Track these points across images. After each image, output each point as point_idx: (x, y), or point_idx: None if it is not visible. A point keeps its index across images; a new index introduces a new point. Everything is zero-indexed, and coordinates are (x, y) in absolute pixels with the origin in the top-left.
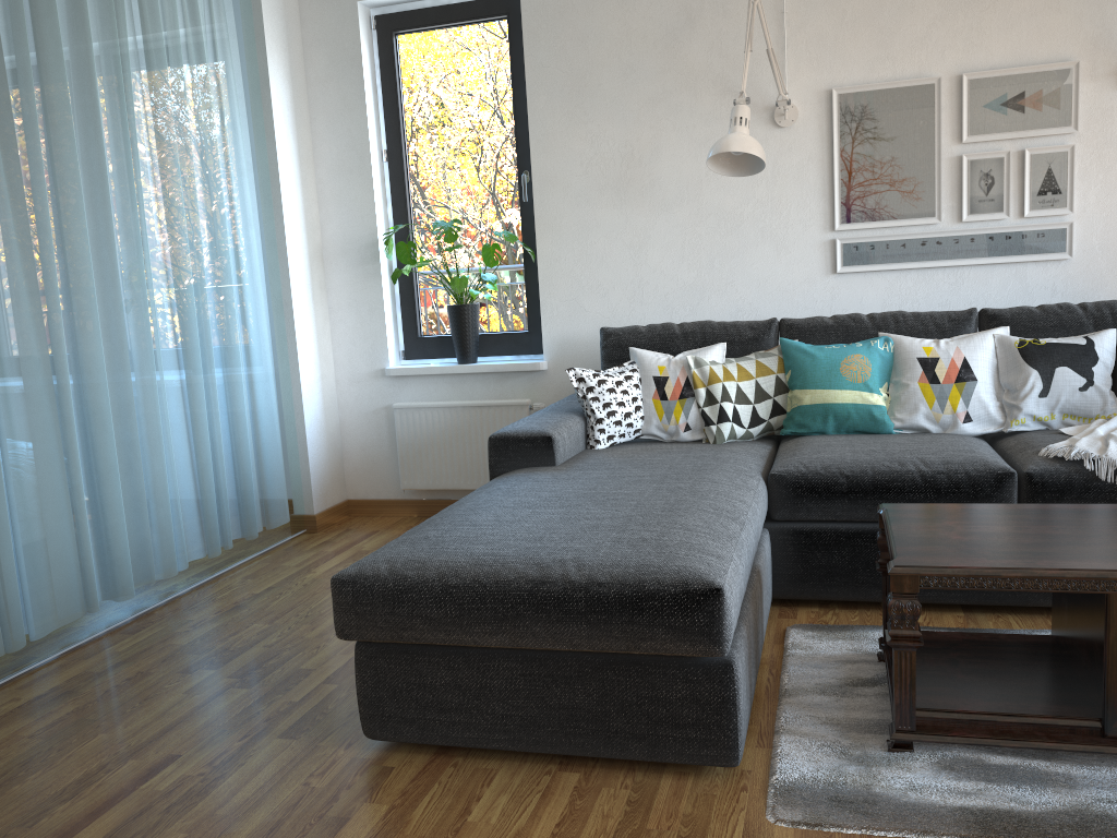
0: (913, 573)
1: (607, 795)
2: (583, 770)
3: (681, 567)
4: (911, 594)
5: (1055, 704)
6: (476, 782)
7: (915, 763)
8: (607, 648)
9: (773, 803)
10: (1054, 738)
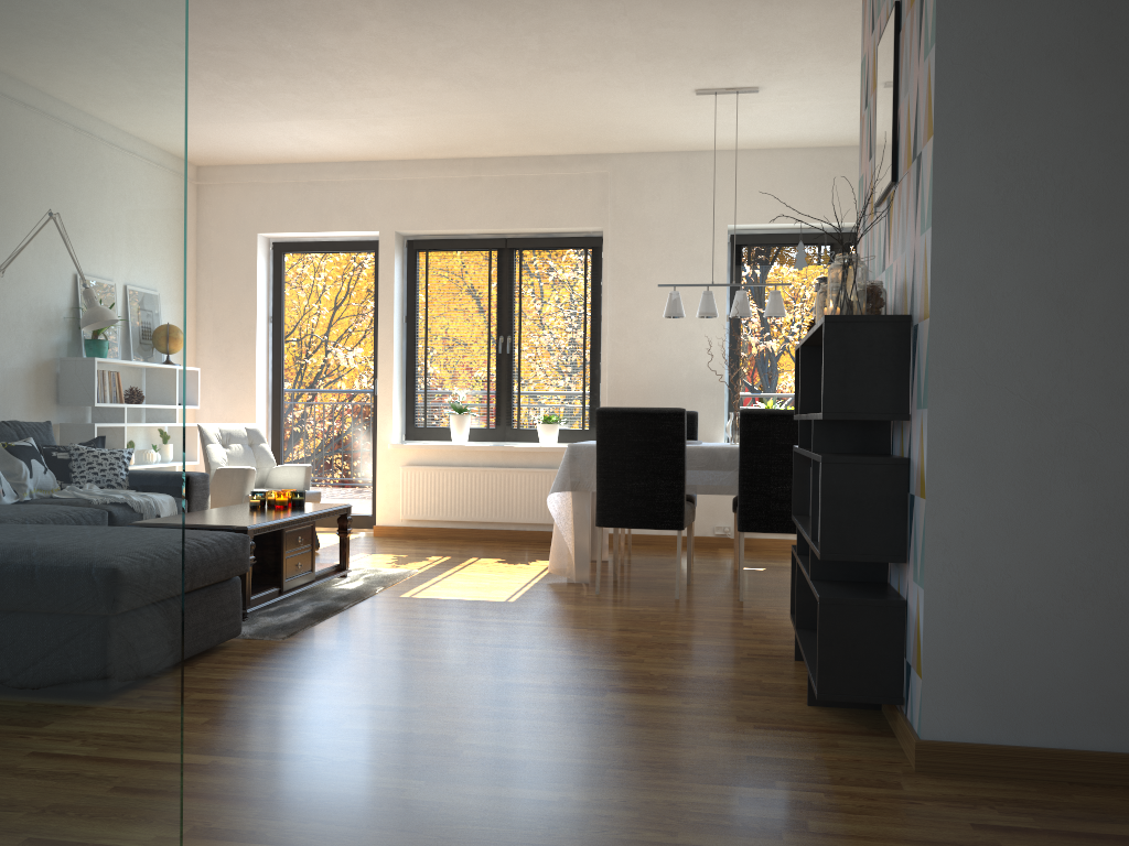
0: (253, 528)
1: (231, 659)
2: (198, 662)
3: (225, 532)
4: (251, 538)
5: (260, 587)
6: (188, 679)
7: (261, 618)
8: (219, 579)
9: (270, 637)
10: (276, 596)
